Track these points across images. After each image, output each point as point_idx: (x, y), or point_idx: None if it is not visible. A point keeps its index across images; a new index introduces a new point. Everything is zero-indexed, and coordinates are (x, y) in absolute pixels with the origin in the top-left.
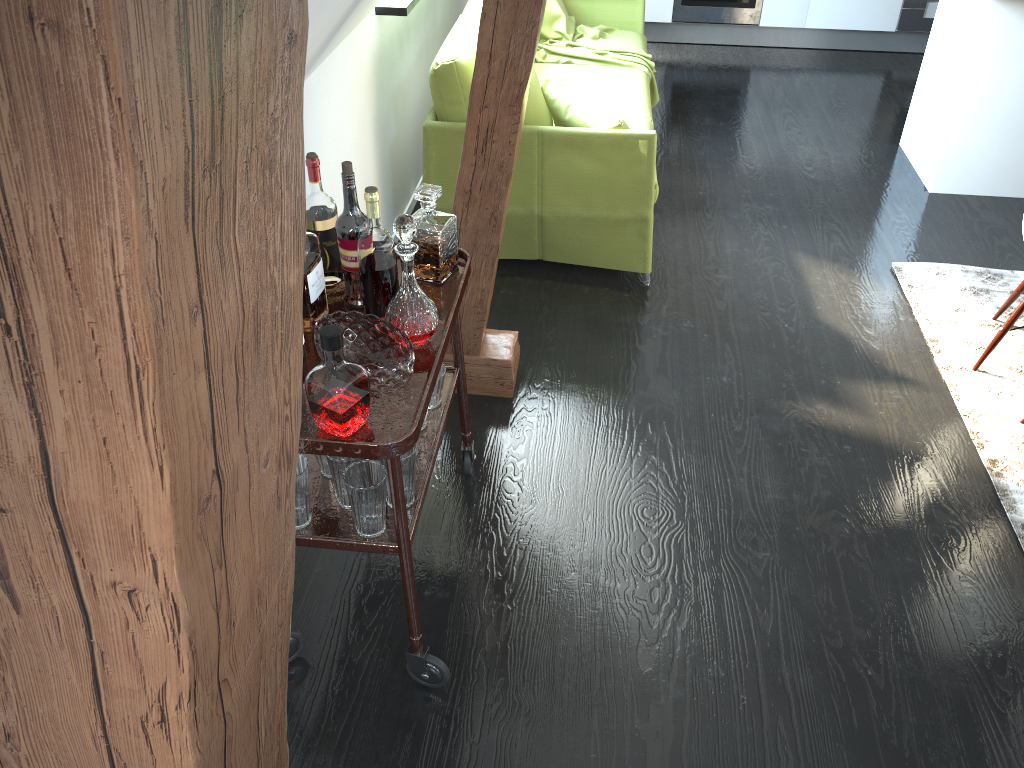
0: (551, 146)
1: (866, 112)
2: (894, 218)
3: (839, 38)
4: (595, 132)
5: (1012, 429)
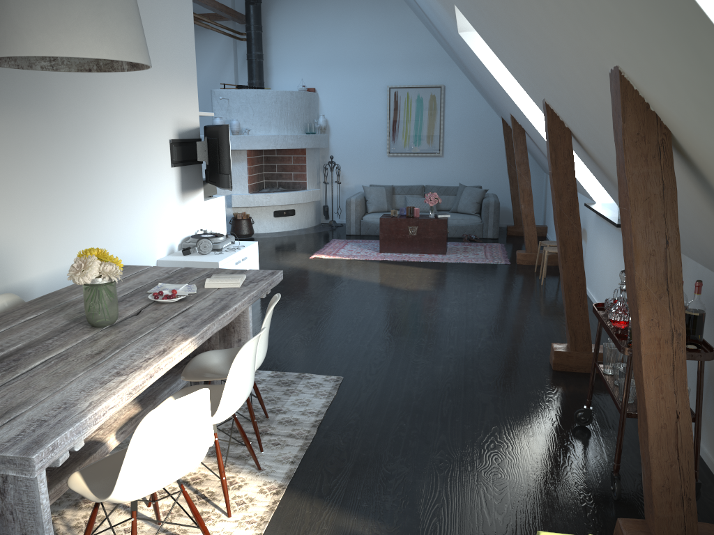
0: None
1: None
2: None
3: None
4: None
5: (241, 512)
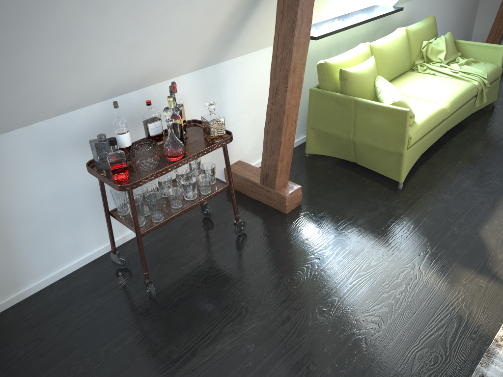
0: (359, 108)
1: None
2: None
3: None
4: (380, 104)
5: None
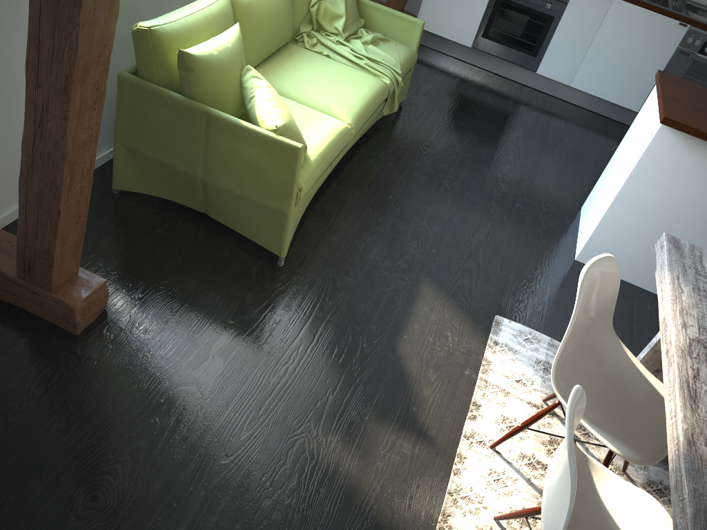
0: (216, 128)
1: (575, 171)
2: (529, 273)
3: (594, 102)
4: (252, 129)
5: (481, 523)
